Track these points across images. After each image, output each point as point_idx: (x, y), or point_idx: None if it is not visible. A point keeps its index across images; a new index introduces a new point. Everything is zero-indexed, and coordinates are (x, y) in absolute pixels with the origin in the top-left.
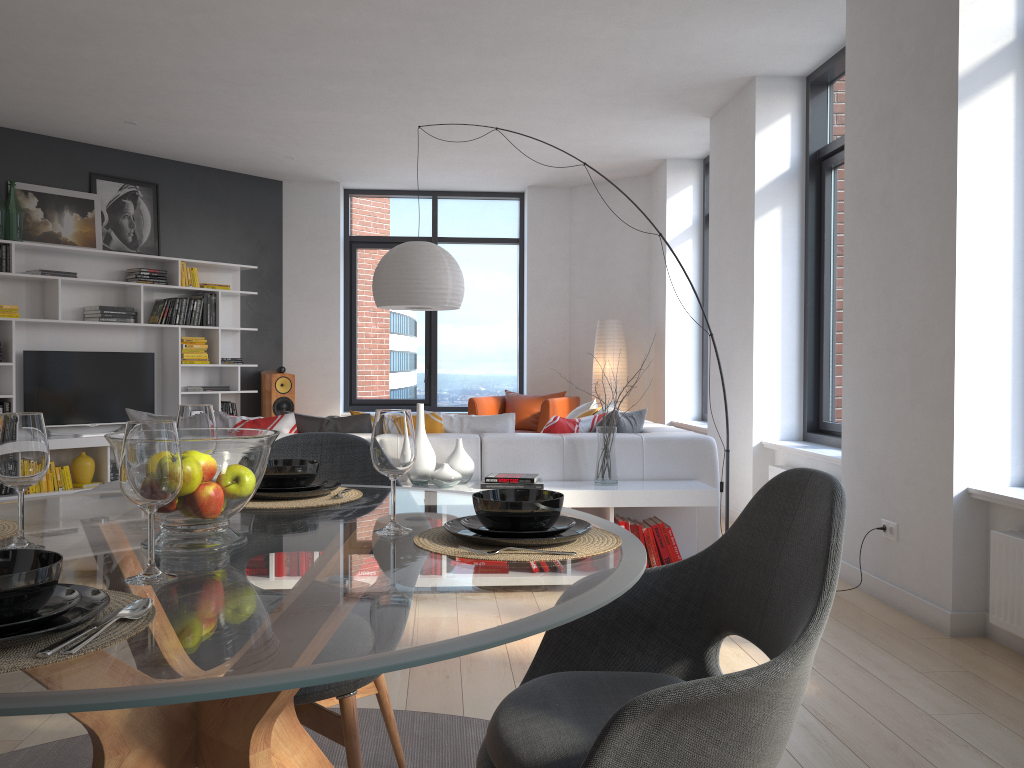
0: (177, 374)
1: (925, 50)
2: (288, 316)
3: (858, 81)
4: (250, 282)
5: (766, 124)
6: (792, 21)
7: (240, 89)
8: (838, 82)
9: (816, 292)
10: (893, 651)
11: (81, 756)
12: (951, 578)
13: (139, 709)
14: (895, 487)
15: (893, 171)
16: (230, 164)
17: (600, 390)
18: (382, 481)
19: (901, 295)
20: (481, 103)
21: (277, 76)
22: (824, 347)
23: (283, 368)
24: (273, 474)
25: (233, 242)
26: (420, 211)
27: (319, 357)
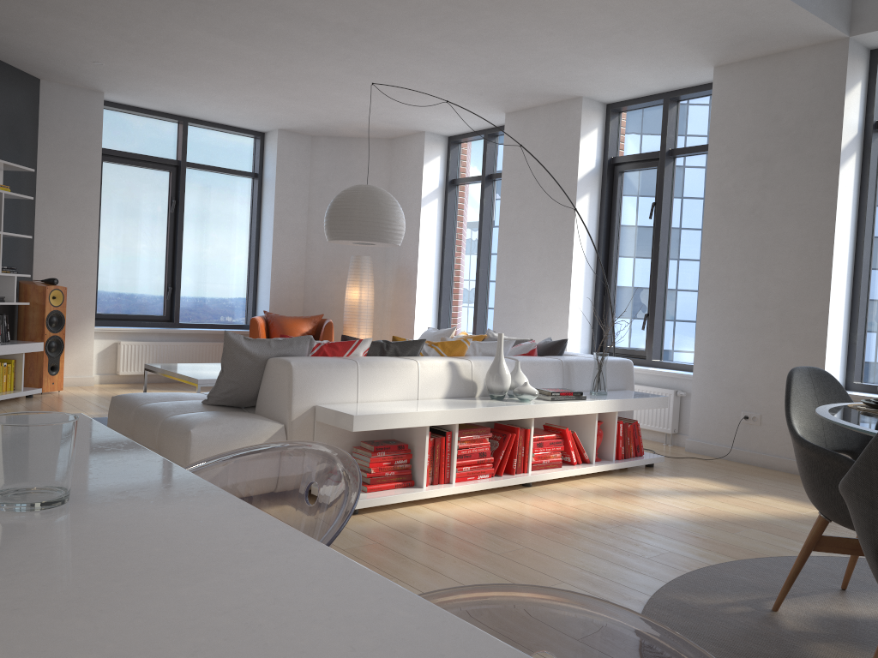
0: None
1: (806, 127)
2: (41, 224)
3: (726, 129)
4: (10, 184)
5: (585, 133)
6: (660, 73)
7: (182, 2)
8: (632, 114)
9: (605, 256)
10: None
11: (687, 626)
12: None
13: None
14: (758, 392)
15: (766, 195)
16: (13, 53)
17: (356, 314)
18: (845, 399)
19: (771, 273)
20: (373, 66)
21: (244, 3)
22: (611, 295)
23: (57, 280)
24: None
25: None
26: (167, 133)
27: (74, 270)
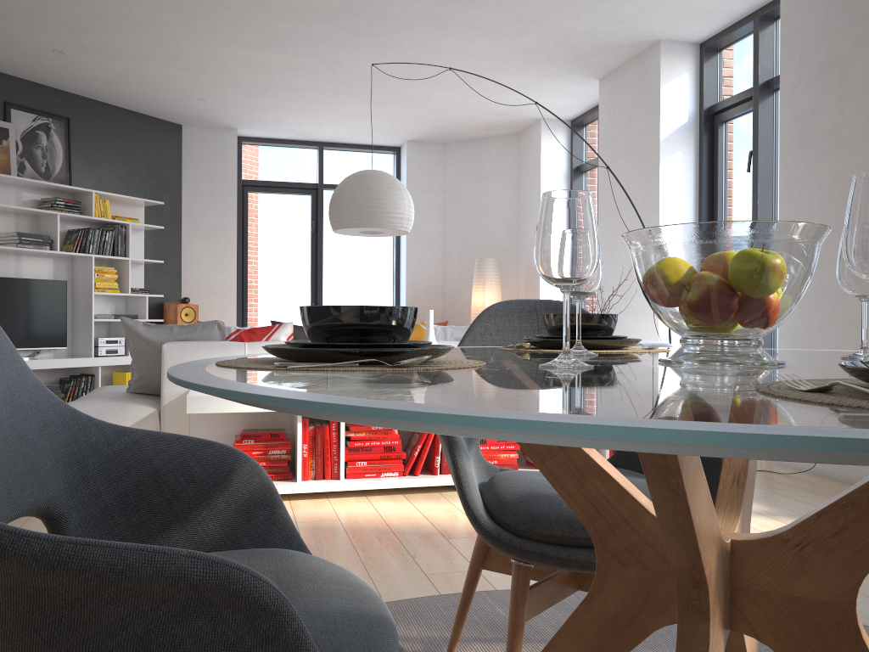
0: (90, 302)
1: None
2: (187, 251)
3: (797, 35)
4: (153, 218)
5: (669, 82)
6: None
7: (190, 21)
8: (730, 48)
9: None
10: None
11: None
12: None
13: (718, 559)
14: None
15: (844, 109)
16: (139, 104)
17: None
18: None
19: None
20: (411, 52)
21: (234, 9)
22: None
23: (188, 299)
24: (591, 322)
25: (138, 179)
26: (306, 160)
27: (216, 290)
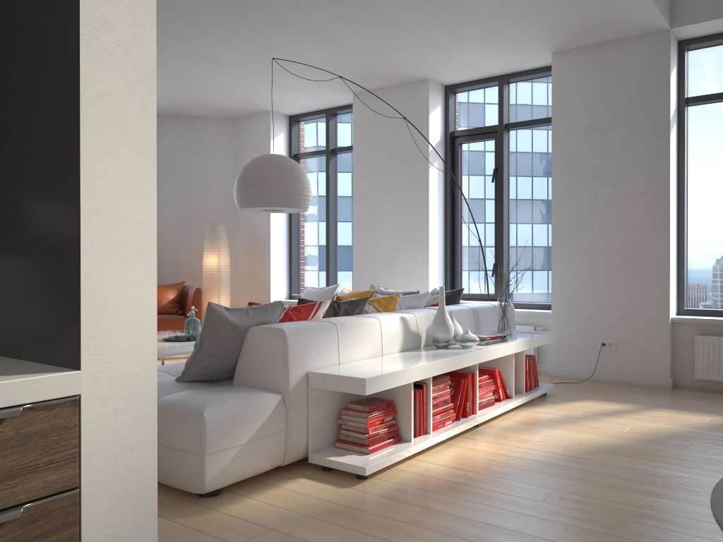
0: None
1: (638, 102)
2: None
3: (567, 105)
4: None
5: (432, 110)
6: (505, 58)
7: None
8: (467, 94)
9: (452, 216)
10: (685, 399)
11: None
12: (668, 361)
13: None
14: (613, 322)
15: (607, 158)
16: None
17: (216, 279)
18: None
19: (617, 223)
20: (253, 45)
21: None
22: (459, 249)
23: None
24: None
25: None
26: None
27: None
